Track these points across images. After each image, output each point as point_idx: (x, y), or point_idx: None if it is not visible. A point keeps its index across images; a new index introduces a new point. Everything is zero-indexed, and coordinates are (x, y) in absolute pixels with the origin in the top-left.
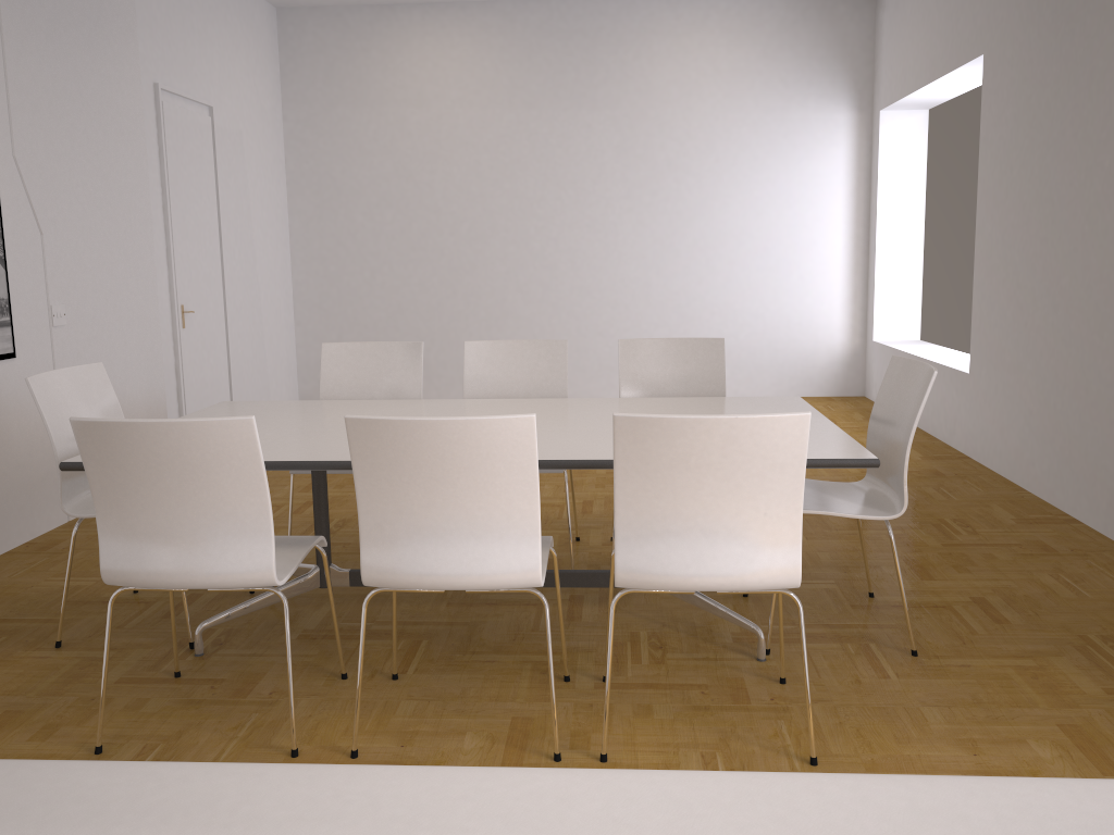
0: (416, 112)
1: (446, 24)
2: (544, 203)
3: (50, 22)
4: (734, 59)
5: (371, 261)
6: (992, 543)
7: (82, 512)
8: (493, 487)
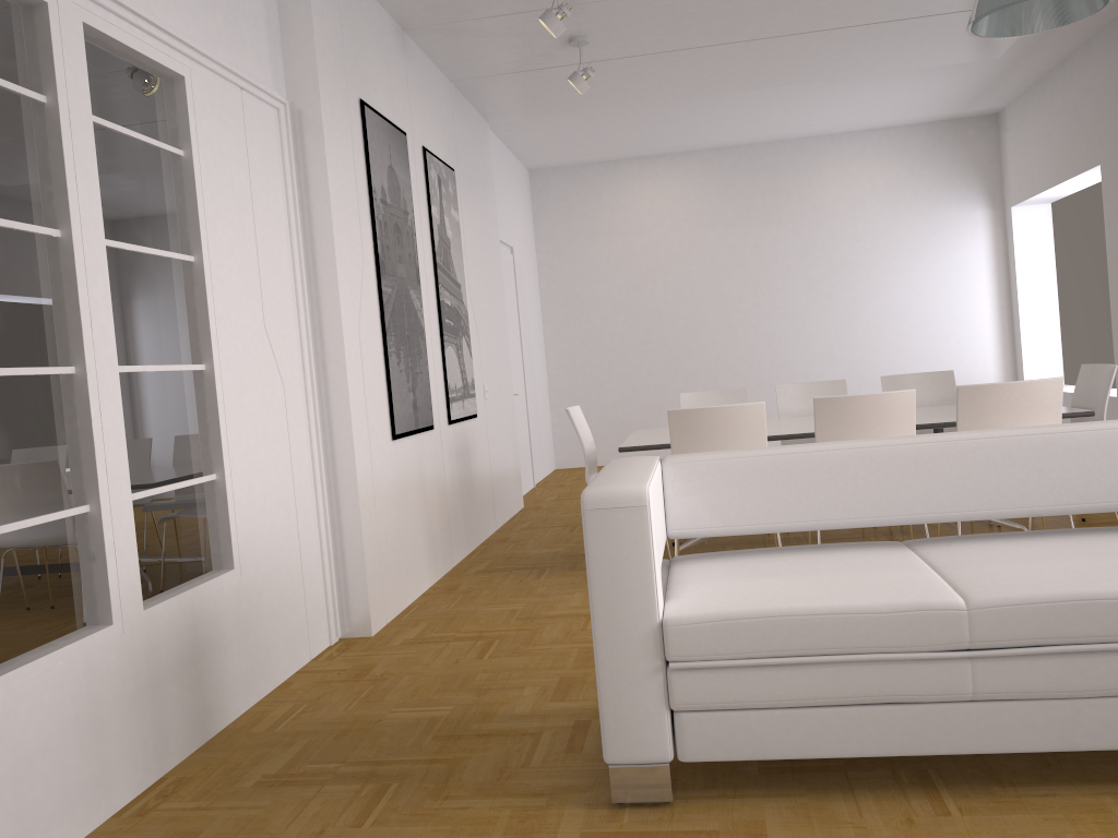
0: (638, 238)
1: (659, 171)
2: (744, 300)
3: (473, 203)
4: (888, 177)
5: (608, 355)
6: None
7: None
8: (892, 430)
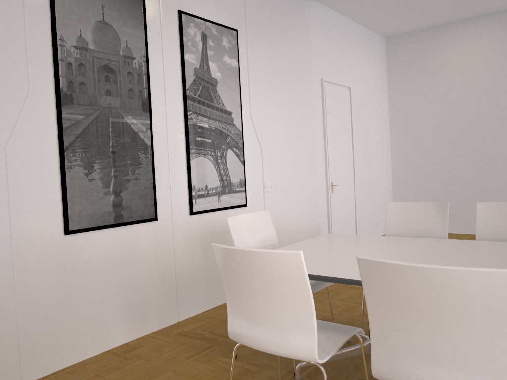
0: (459, 77)
1: (477, 28)
2: None
3: (270, 54)
4: None
5: (433, 158)
6: None
7: None
8: (473, 325)
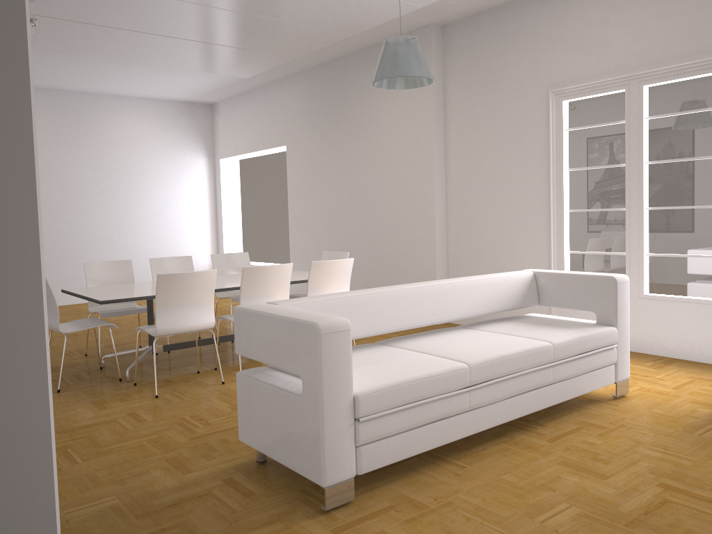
0: None
1: None
2: (53, 197)
3: None
4: (151, 129)
5: None
6: None
7: (66, 331)
8: (280, 286)
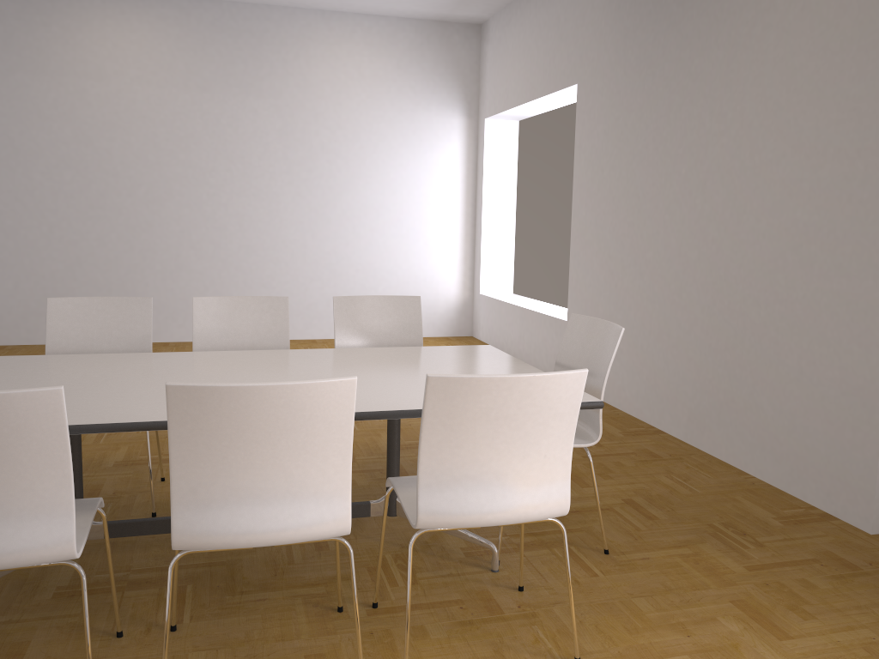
0: (96, 85)
1: (126, 10)
2: (215, 174)
3: None
4: (375, 68)
5: (49, 217)
6: (616, 452)
7: None
8: (311, 446)
